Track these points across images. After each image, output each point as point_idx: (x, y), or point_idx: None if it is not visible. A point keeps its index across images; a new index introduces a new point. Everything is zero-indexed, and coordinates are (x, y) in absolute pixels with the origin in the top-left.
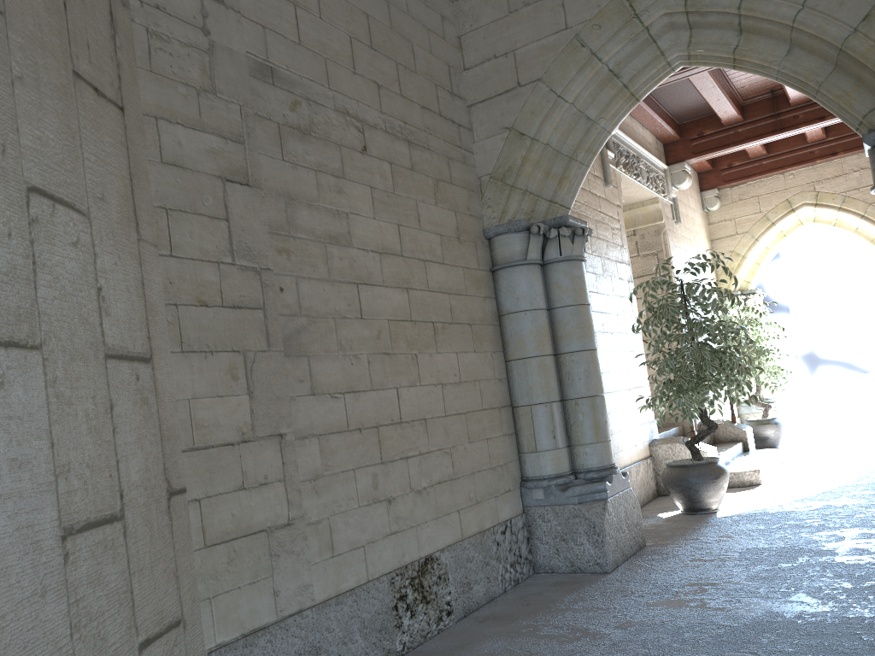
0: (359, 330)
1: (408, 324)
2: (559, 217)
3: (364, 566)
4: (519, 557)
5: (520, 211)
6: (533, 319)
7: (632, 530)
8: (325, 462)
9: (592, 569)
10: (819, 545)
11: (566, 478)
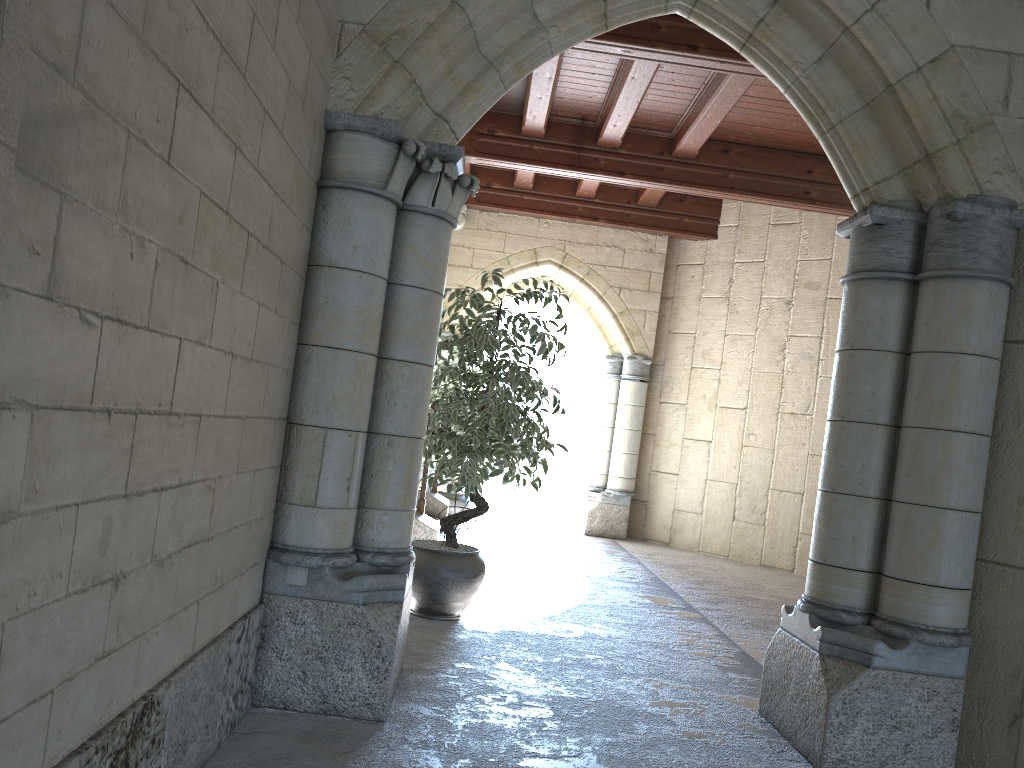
0: (159, 186)
1: (223, 217)
2: (449, 146)
3: (42, 742)
4: (244, 681)
5: (393, 109)
6: (370, 289)
7: (402, 648)
8: (31, 480)
9: (357, 712)
10: (640, 703)
11: (349, 559)
